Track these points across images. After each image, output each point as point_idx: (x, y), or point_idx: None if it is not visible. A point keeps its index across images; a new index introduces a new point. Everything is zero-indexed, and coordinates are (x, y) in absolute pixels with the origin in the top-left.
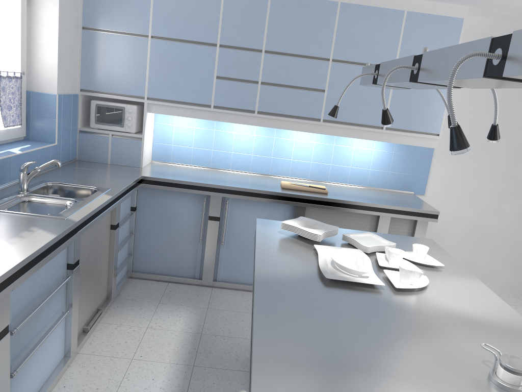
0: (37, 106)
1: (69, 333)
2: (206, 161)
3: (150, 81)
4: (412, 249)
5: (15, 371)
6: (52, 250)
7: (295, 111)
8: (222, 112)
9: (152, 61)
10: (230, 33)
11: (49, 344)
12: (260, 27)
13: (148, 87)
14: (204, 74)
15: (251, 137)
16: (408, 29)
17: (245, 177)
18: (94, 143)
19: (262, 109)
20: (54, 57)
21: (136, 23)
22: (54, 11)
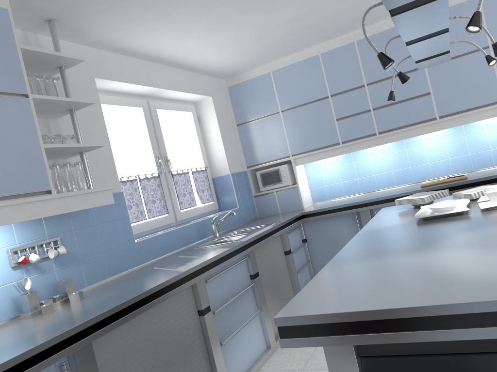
0: (220, 186)
1: (265, 328)
2: (355, 189)
3: (290, 142)
4: None
5: (223, 341)
6: (229, 257)
7: (410, 120)
8: (349, 144)
9: (287, 128)
10: (335, 84)
11: (249, 333)
12: (356, 69)
13: (290, 147)
14: (326, 121)
15: (385, 157)
16: (488, 9)
17: (390, 190)
18: (266, 202)
19: (381, 129)
20: (222, 149)
21: (269, 106)
22: (214, 121)
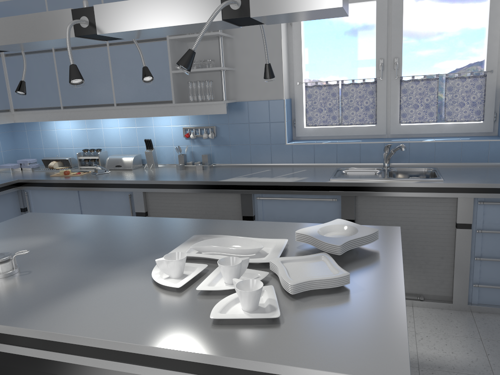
0: None
1: None
2: None
3: None
4: (308, 320)
5: None
6: (287, 189)
7: None
8: None
9: None
10: None
11: None
12: None
13: None
14: None
15: None
16: None
17: None
18: None
19: None
20: None
21: None
22: None
